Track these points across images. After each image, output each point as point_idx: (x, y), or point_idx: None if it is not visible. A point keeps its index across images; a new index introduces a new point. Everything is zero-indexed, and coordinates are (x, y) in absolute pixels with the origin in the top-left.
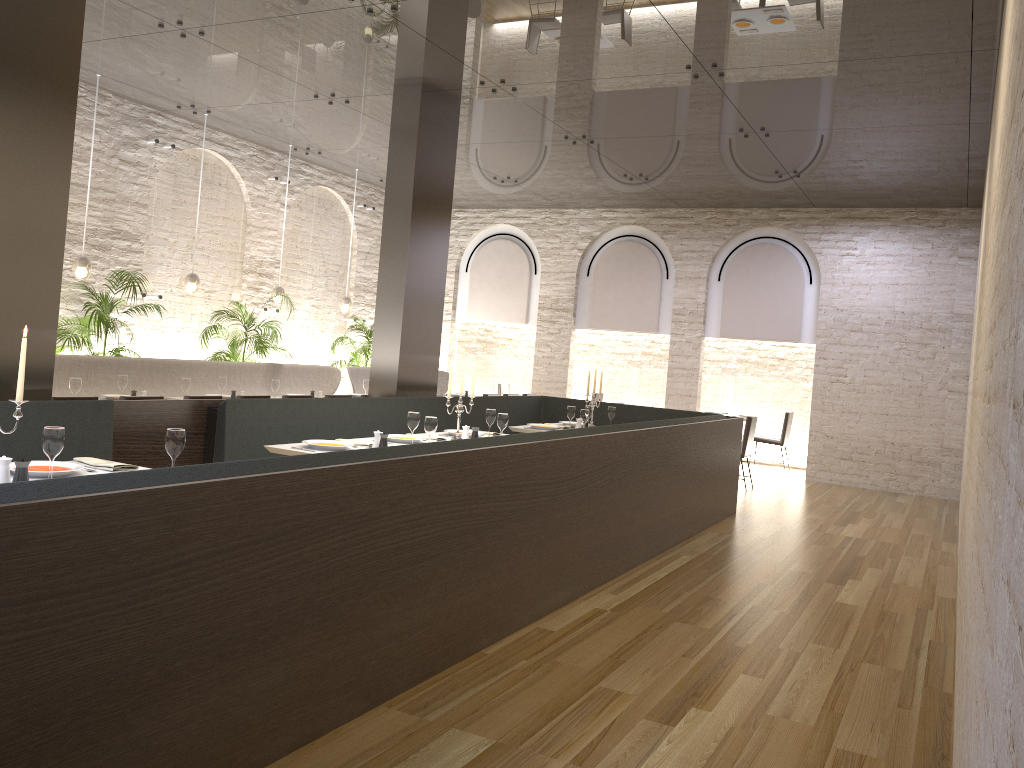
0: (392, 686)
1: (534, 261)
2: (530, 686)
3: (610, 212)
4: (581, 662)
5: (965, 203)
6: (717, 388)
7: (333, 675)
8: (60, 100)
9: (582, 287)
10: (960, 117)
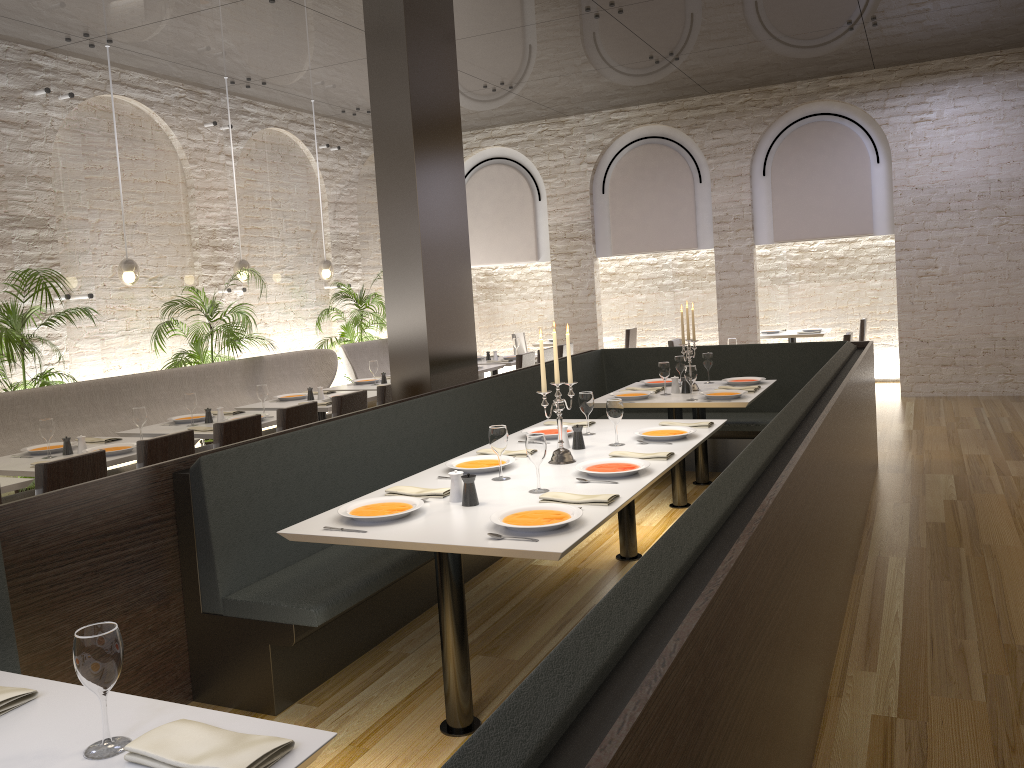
0: None
1: (536, 185)
2: None
3: (620, 113)
4: None
5: None
6: (768, 302)
7: None
8: None
9: (598, 207)
10: None
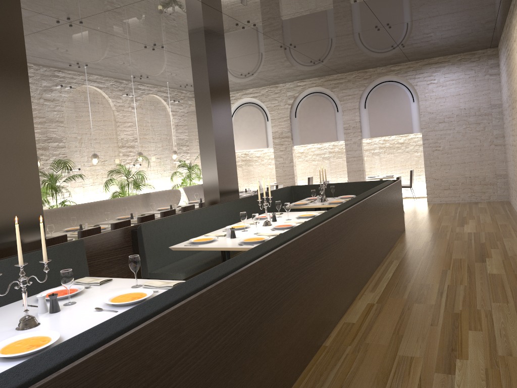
0: (290, 381)
1: (266, 114)
2: (361, 363)
3: (302, 82)
4: (380, 341)
5: (489, 46)
6: (371, 163)
7: (264, 387)
8: (18, 74)
9: (293, 124)
10: (496, 0)
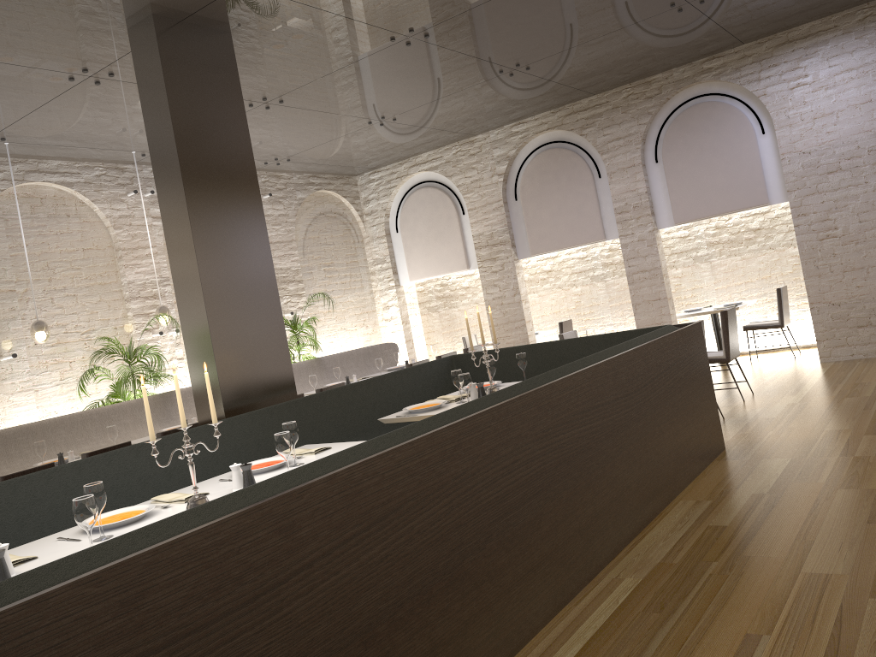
0: None
1: (459, 201)
2: None
3: (520, 125)
4: None
5: None
6: (693, 281)
7: None
8: None
9: (514, 213)
10: None
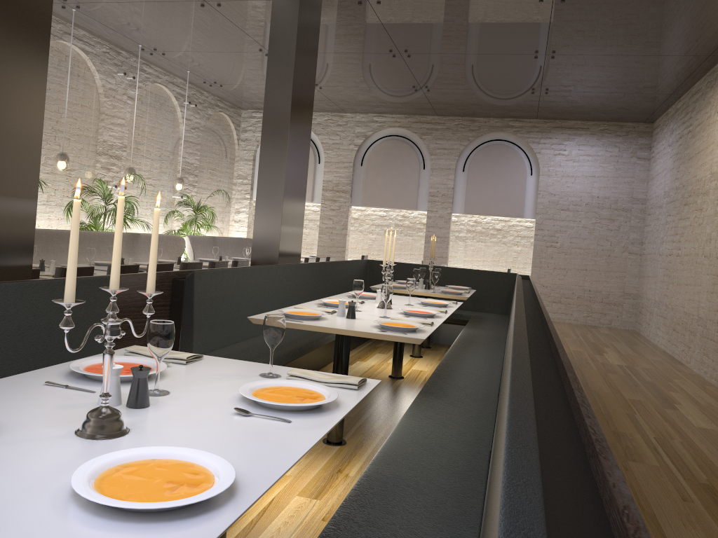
0: None
1: (318, 153)
2: None
3: (380, 117)
4: None
5: (645, 119)
6: (452, 251)
7: None
8: None
9: (357, 174)
10: (708, 50)
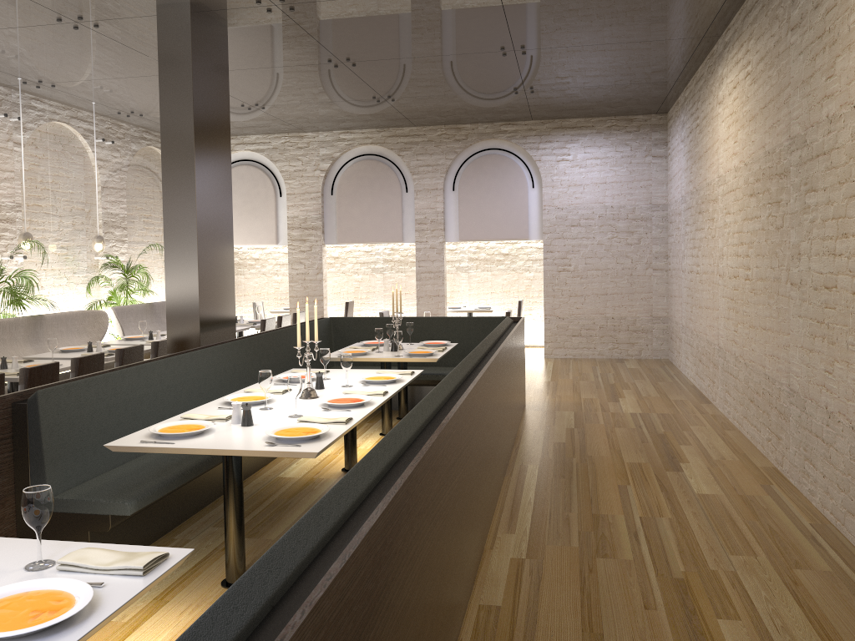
0: None
1: (278, 184)
2: None
3: (348, 134)
4: None
5: (656, 110)
6: (454, 285)
7: None
8: None
9: (328, 205)
10: (699, 31)
